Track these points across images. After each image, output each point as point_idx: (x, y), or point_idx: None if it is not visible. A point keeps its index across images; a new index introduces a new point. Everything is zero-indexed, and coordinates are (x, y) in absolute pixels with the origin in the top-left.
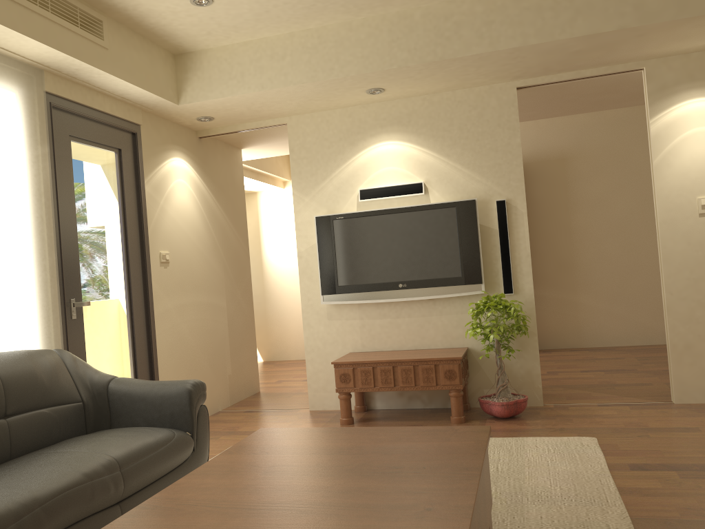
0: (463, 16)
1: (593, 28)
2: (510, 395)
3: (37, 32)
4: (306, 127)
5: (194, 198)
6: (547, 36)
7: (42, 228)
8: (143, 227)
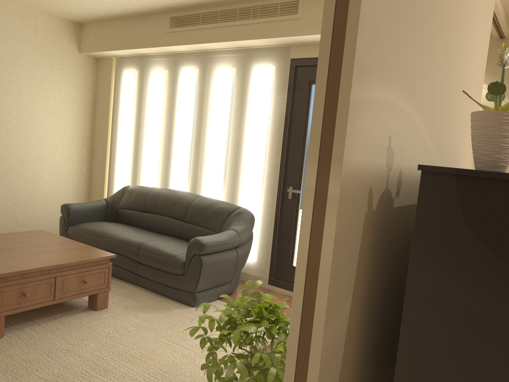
0: None
1: None
2: None
3: (248, 34)
4: None
5: None
6: None
7: (272, 142)
8: None
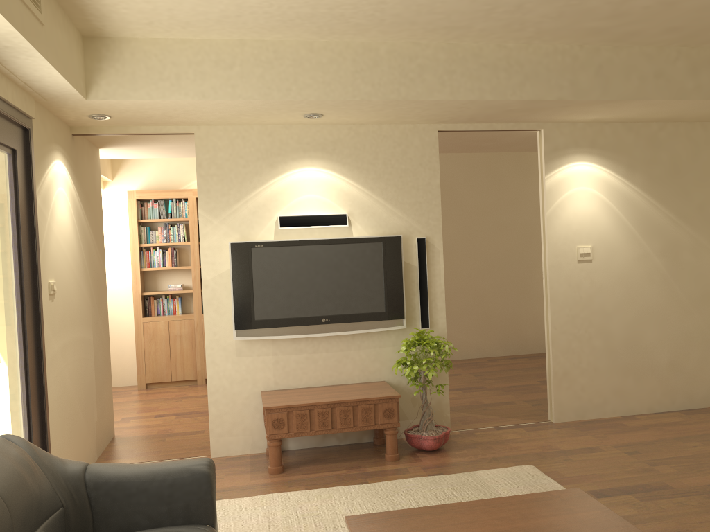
0: (426, 60)
1: (538, 95)
2: (435, 428)
3: None
4: (218, 141)
5: (70, 211)
6: (501, 95)
7: None
8: (36, 251)
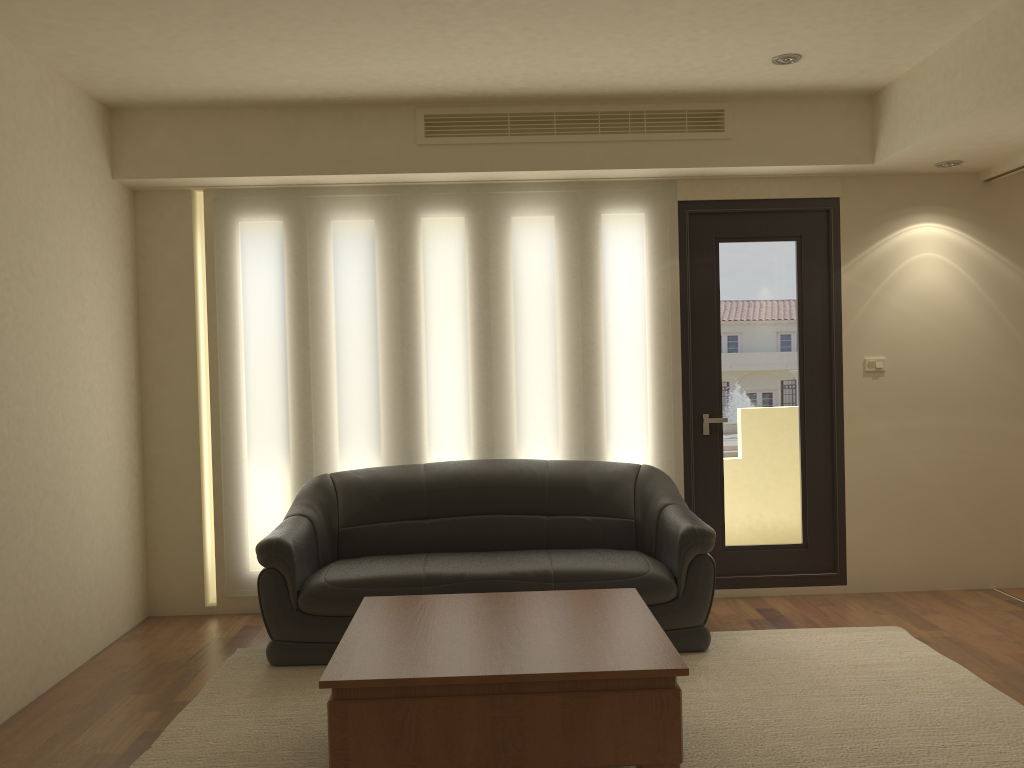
0: None
1: None
2: None
3: (627, 159)
4: None
5: (959, 276)
6: None
7: (663, 343)
8: (831, 329)
